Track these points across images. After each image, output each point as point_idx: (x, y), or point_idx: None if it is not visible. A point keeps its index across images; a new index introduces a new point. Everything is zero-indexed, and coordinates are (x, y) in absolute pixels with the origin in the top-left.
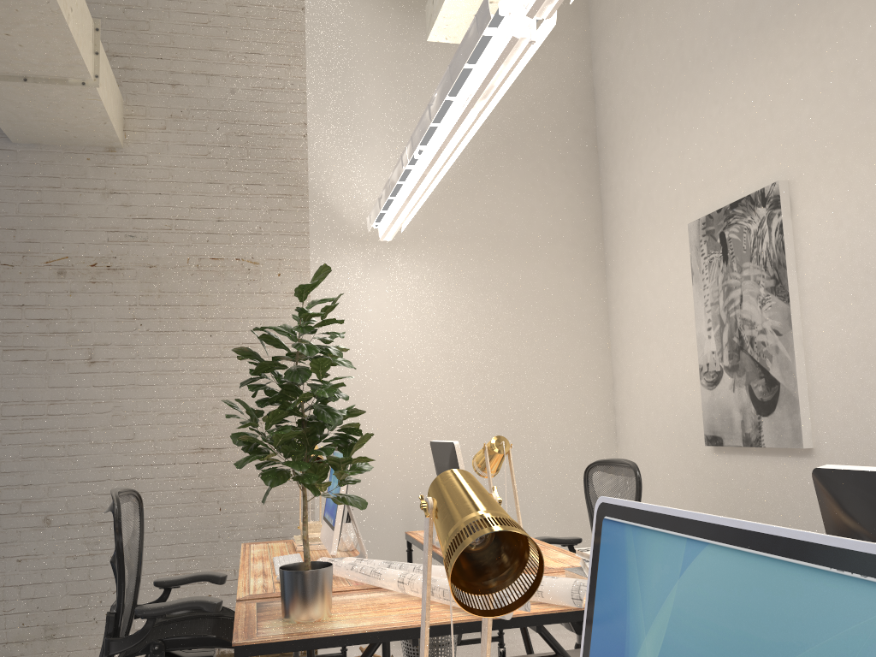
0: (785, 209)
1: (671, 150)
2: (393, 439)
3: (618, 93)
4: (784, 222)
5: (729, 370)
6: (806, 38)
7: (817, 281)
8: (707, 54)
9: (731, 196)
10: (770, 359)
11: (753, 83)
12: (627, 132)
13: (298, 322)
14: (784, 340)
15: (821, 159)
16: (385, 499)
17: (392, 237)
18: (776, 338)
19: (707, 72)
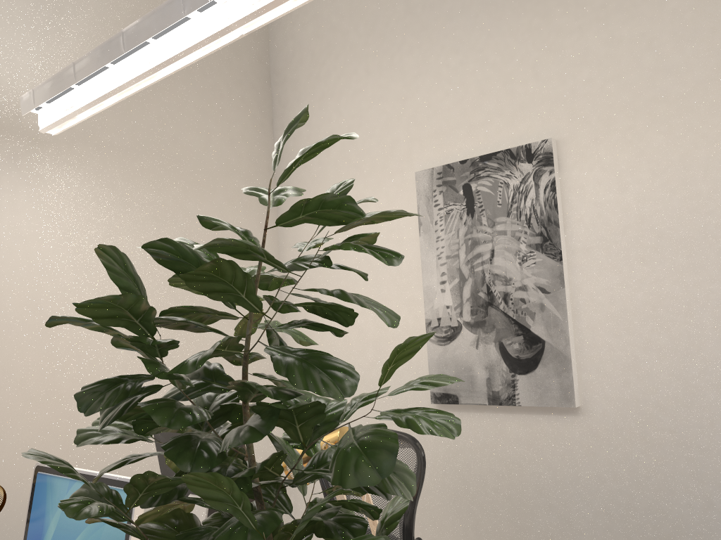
0: (556, 167)
1: (388, 95)
2: (35, 418)
3: (308, 27)
4: (556, 180)
5: (471, 326)
6: (587, 3)
7: (592, 242)
8: (446, 2)
9: (475, 149)
10: (532, 317)
11: (511, 38)
12: (319, 69)
13: (241, 237)
14: (552, 298)
15: (603, 123)
16: (20, 508)
17: (64, 129)
18: (541, 295)
19: (445, 20)
